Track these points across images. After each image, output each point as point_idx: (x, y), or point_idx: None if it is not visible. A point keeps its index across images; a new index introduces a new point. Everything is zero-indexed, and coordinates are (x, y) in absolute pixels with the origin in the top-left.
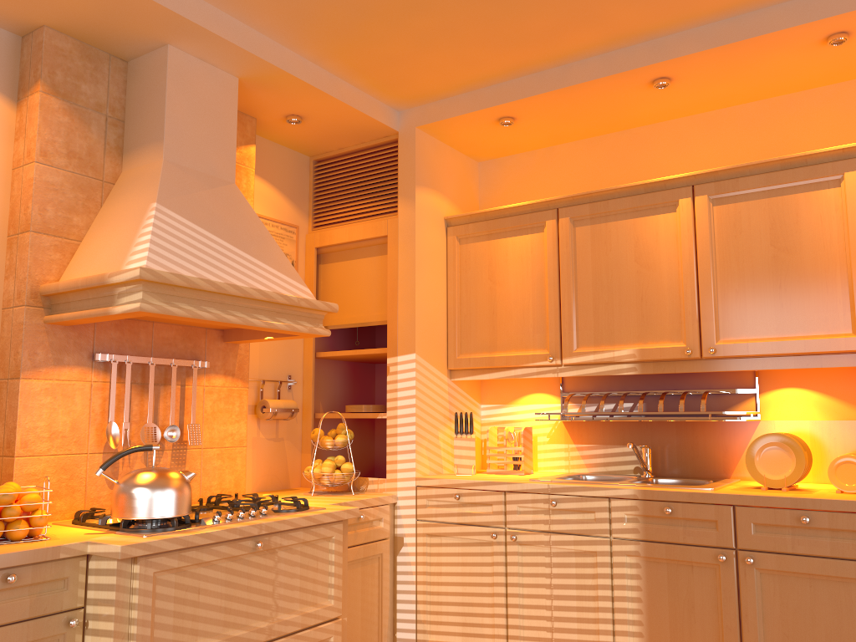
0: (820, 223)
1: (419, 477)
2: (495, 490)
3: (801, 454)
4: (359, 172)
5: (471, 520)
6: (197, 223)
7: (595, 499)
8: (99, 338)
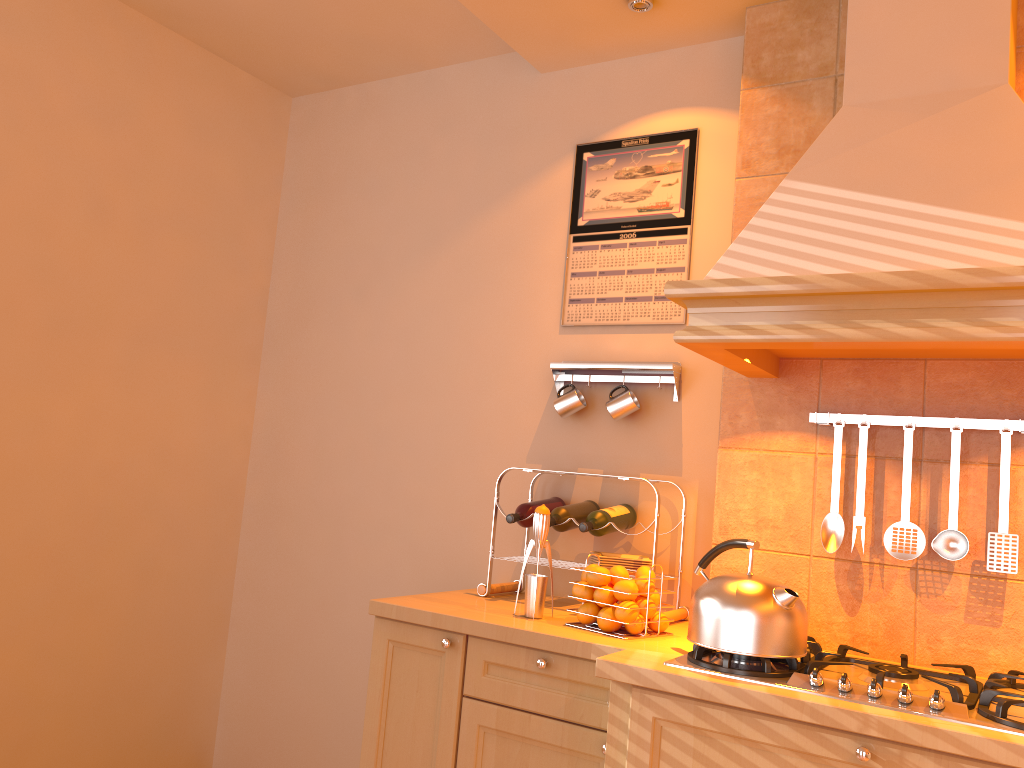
0: None
1: None
2: None
3: None
4: None
5: None
6: (853, 187)
7: None
8: (827, 392)
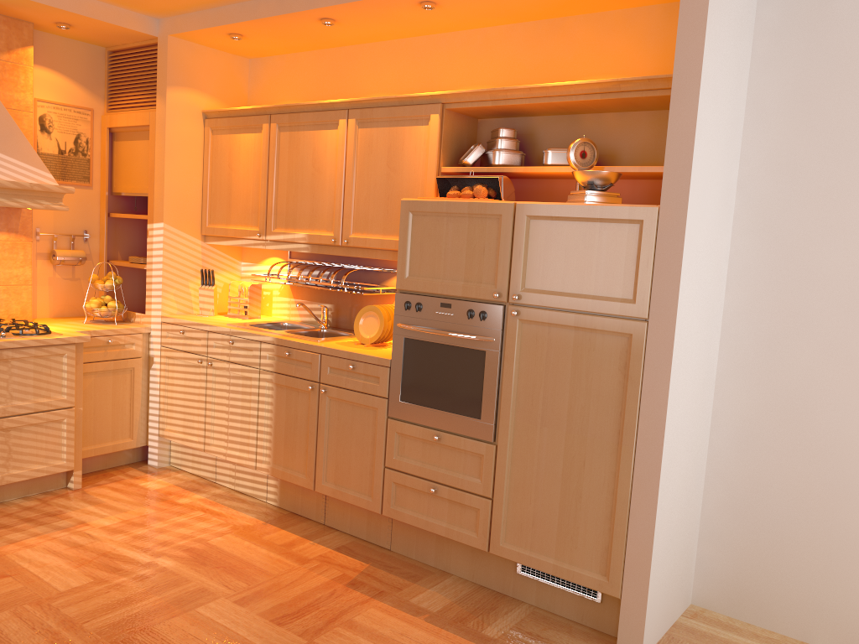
0: (415, 152)
1: (163, 316)
2: (203, 329)
3: (383, 322)
4: (136, 67)
5: (189, 349)
6: None
7: (253, 342)
8: None
